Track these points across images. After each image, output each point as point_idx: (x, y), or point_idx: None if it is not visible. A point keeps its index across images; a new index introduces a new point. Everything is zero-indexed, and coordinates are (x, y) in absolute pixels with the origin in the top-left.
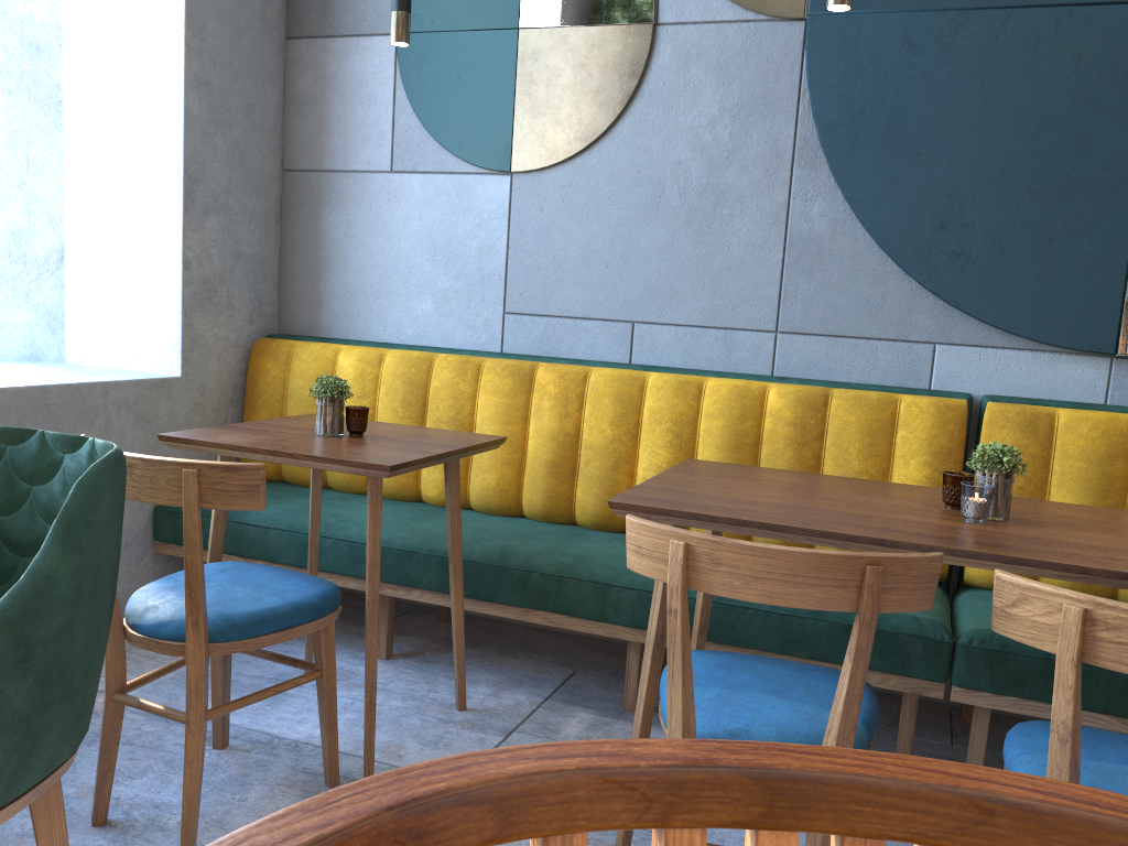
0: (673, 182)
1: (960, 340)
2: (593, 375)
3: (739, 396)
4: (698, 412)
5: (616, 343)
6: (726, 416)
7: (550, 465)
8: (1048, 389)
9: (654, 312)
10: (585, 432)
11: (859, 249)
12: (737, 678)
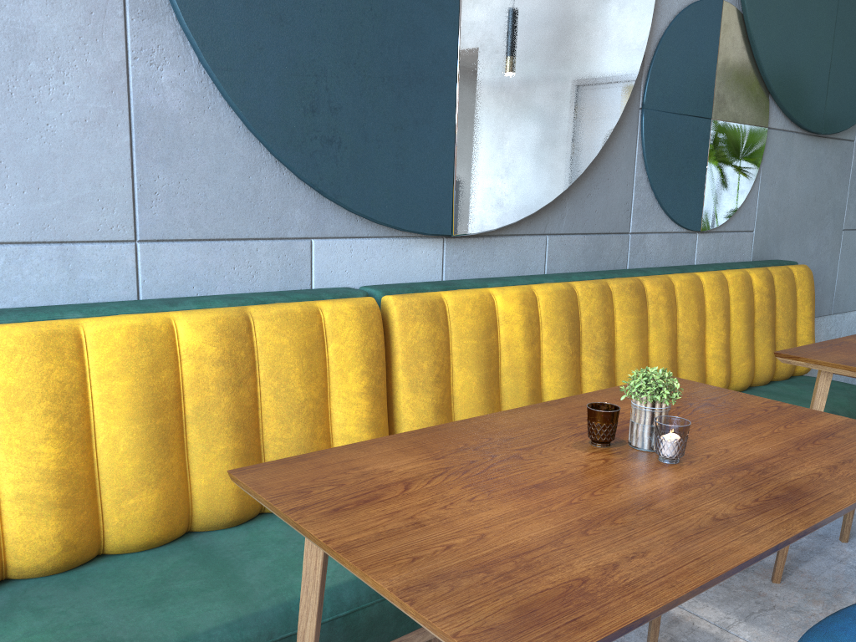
0: None
1: (333, 233)
2: None
3: (143, 339)
4: (85, 374)
5: None
6: (133, 372)
7: None
8: (404, 273)
9: None
10: None
11: (224, 132)
12: None
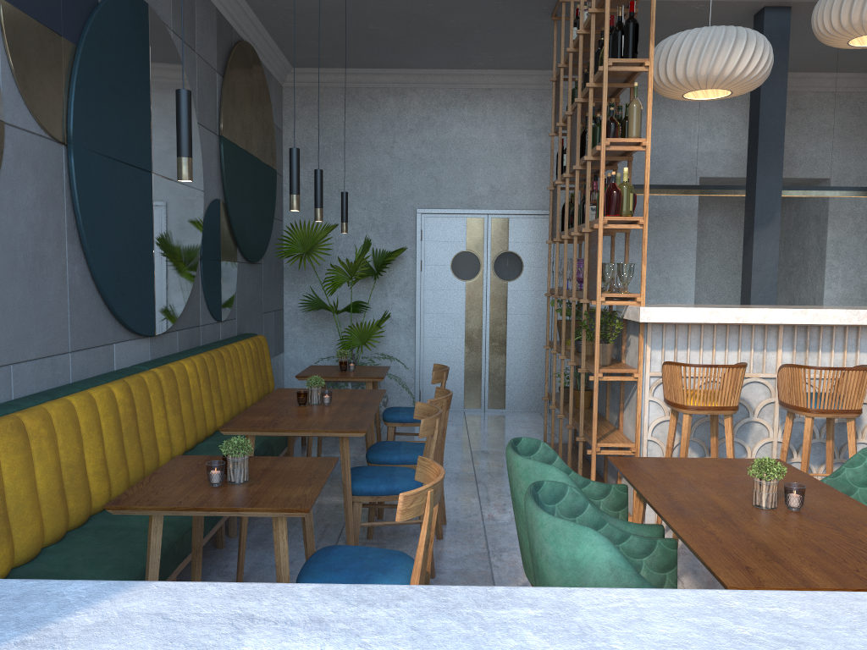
0: (21, 250)
1: (120, 340)
2: (52, 411)
3: (111, 397)
4: (99, 415)
5: (4, 384)
6: (113, 412)
7: (61, 492)
8: (139, 357)
9: (21, 353)
10: (64, 456)
11: (91, 293)
12: (382, 475)
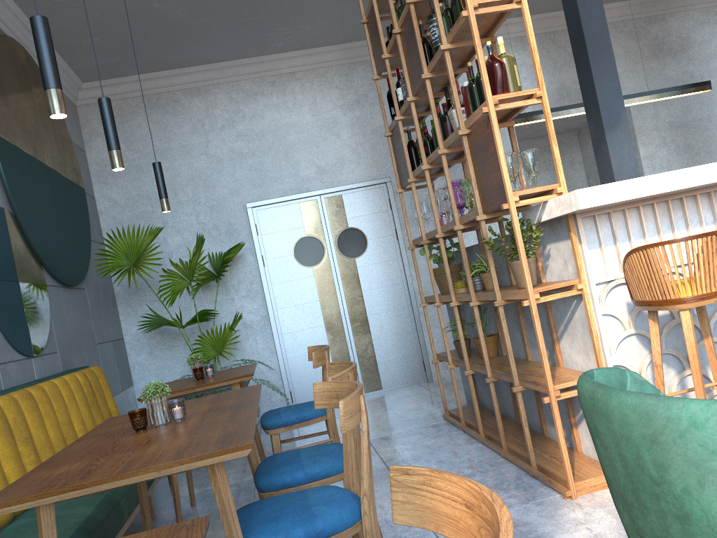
0: None
1: None
2: None
3: None
4: None
5: None
6: None
7: None
8: None
9: None
10: None
11: None
12: (291, 510)
